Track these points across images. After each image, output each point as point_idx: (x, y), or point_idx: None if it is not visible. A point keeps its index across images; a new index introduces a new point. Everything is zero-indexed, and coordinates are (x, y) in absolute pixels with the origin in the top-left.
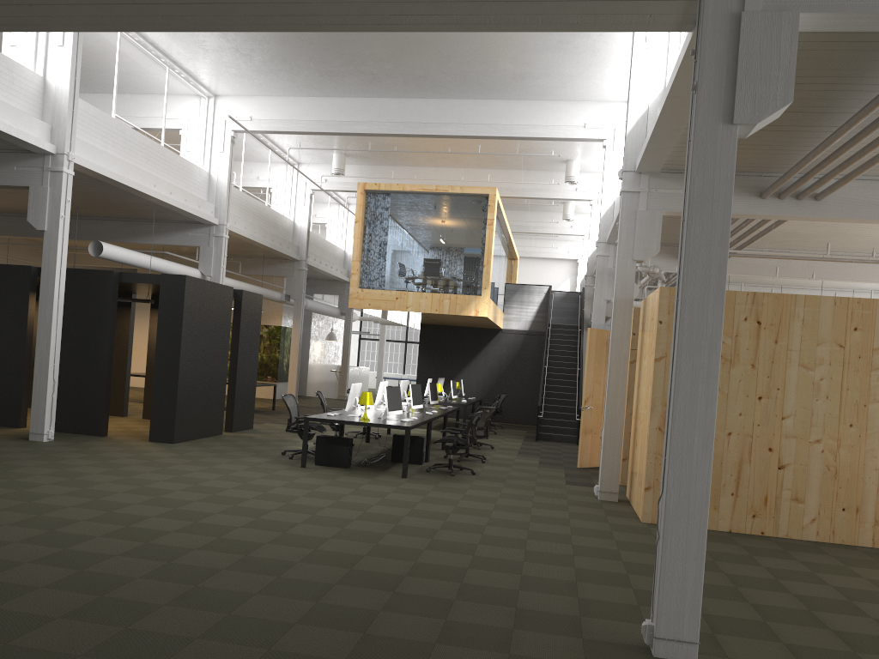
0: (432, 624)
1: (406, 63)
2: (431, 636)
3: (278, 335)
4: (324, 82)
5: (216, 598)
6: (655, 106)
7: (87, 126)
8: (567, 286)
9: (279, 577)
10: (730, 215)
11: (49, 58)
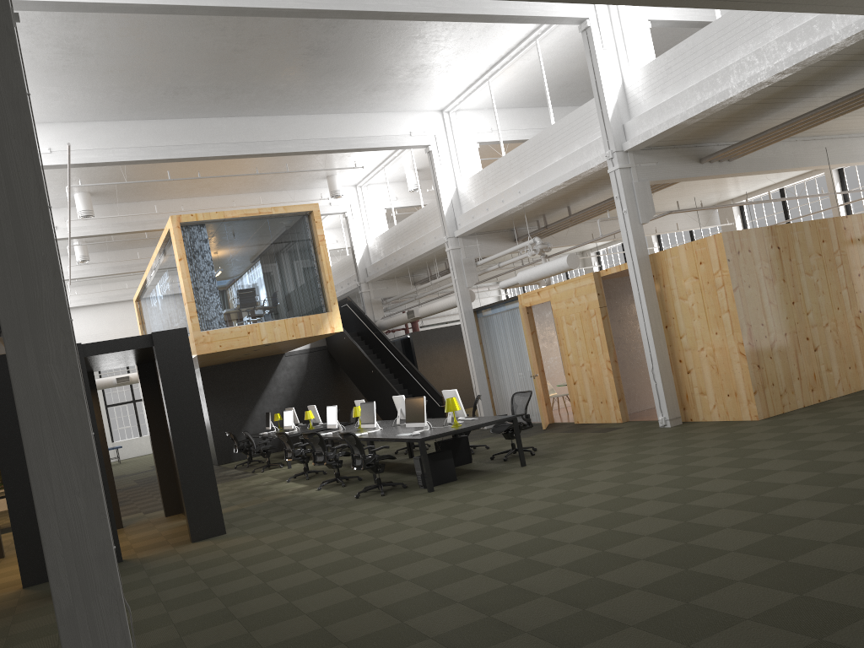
0: None
1: (277, 76)
2: None
3: None
4: (159, 101)
5: None
6: (620, 97)
7: None
8: None
9: None
10: None
11: None
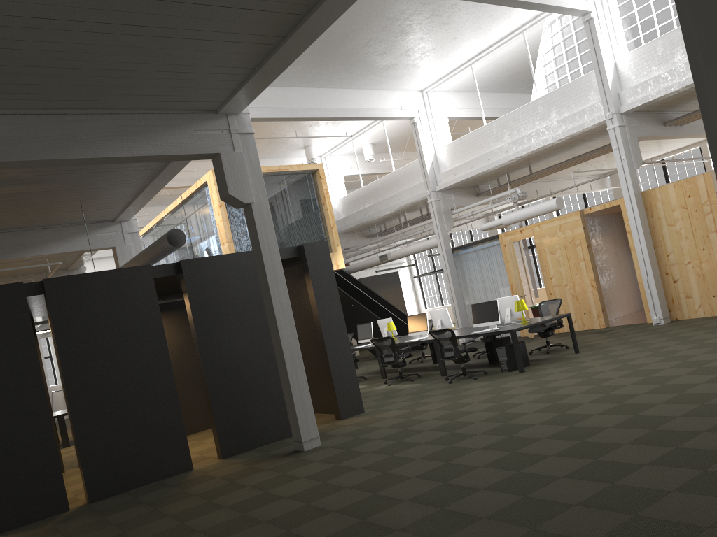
0: None
1: (328, 51)
2: None
3: None
4: None
5: None
6: (614, 72)
7: None
8: None
9: None
10: None
11: None
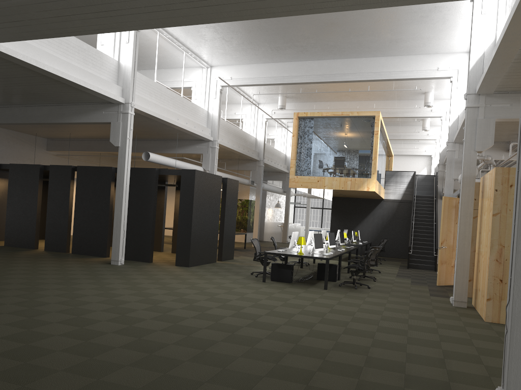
0: (350, 381)
1: (323, 38)
2: (350, 389)
3: (247, 204)
4: (273, 54)
5: (216, 358)
6: (489, 51)
7: (141, 87)
8: (425, 172)
9: (252, 347)
10: None
11: (121, 50)
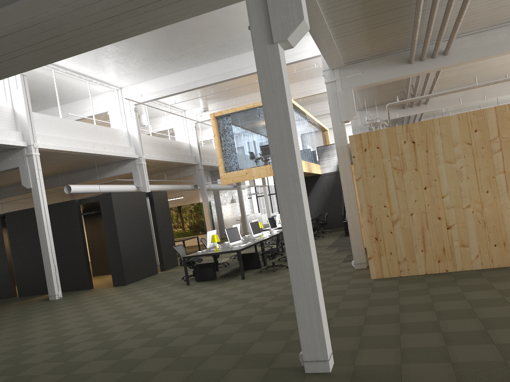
0: (184, 374)
1: (209, 41)
2: None
3: (199, 207)
4: (171, 64)
5: (73, 380)
6: None
7: (45, 126)
8: None
9: (119, 360)
10: (286, 98)
11: (13, 97)
